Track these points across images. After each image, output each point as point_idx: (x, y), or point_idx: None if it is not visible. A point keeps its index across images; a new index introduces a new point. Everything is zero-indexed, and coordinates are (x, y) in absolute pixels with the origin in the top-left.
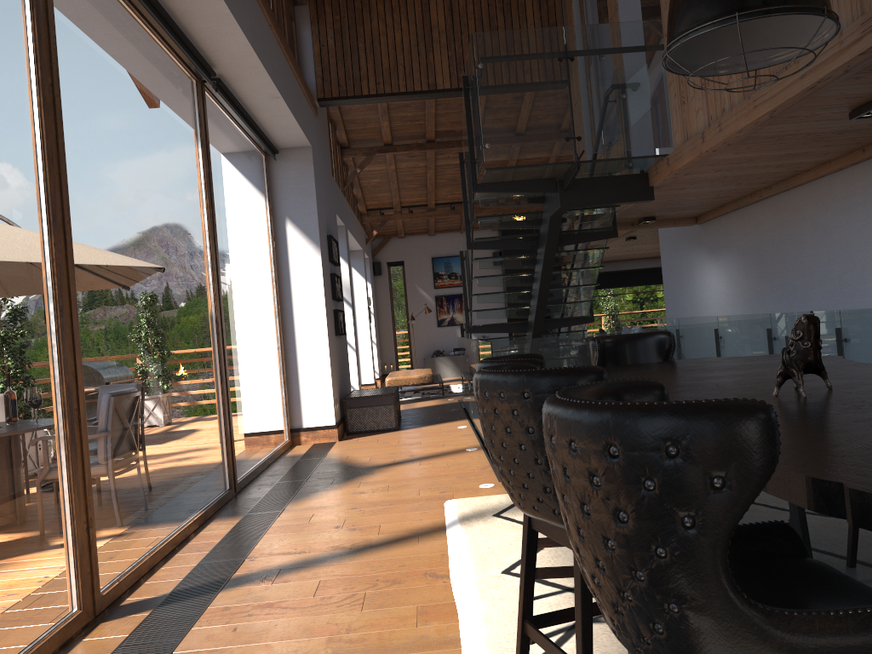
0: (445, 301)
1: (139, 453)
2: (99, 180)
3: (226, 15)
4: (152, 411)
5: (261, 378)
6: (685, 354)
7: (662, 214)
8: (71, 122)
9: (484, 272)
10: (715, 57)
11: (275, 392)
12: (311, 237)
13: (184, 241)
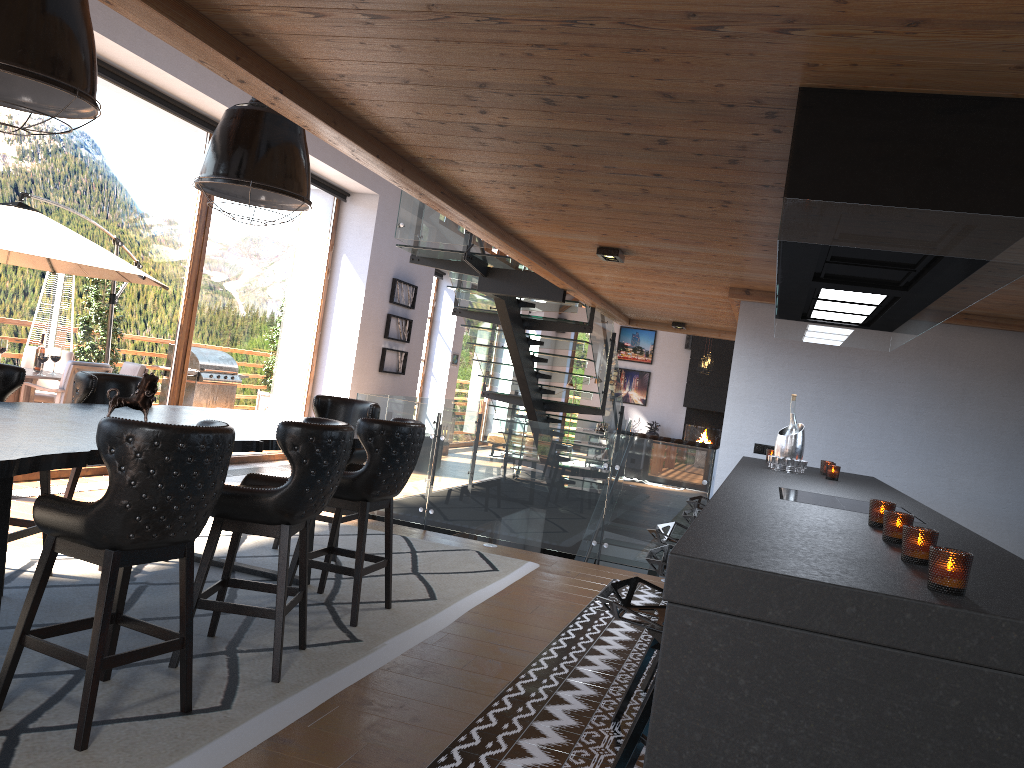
0: (624, 374)
1: (22, 400)
2: (26, 205)
3: (195, 91)
4: (51, 376)
5: (259, 388)
6: (515, 445)
7: (686, 321)
8: (1, 164)
9: (672, 354)
10: (282, 197)
11: (286, 405)
12: (360, 276)
13: (147, 258)
